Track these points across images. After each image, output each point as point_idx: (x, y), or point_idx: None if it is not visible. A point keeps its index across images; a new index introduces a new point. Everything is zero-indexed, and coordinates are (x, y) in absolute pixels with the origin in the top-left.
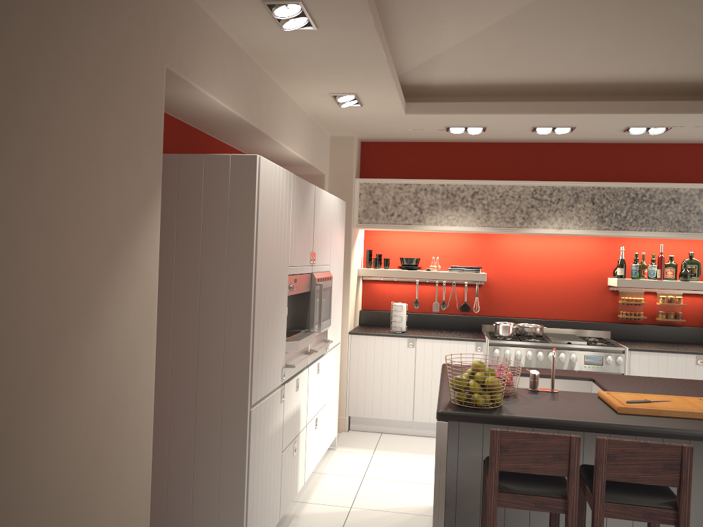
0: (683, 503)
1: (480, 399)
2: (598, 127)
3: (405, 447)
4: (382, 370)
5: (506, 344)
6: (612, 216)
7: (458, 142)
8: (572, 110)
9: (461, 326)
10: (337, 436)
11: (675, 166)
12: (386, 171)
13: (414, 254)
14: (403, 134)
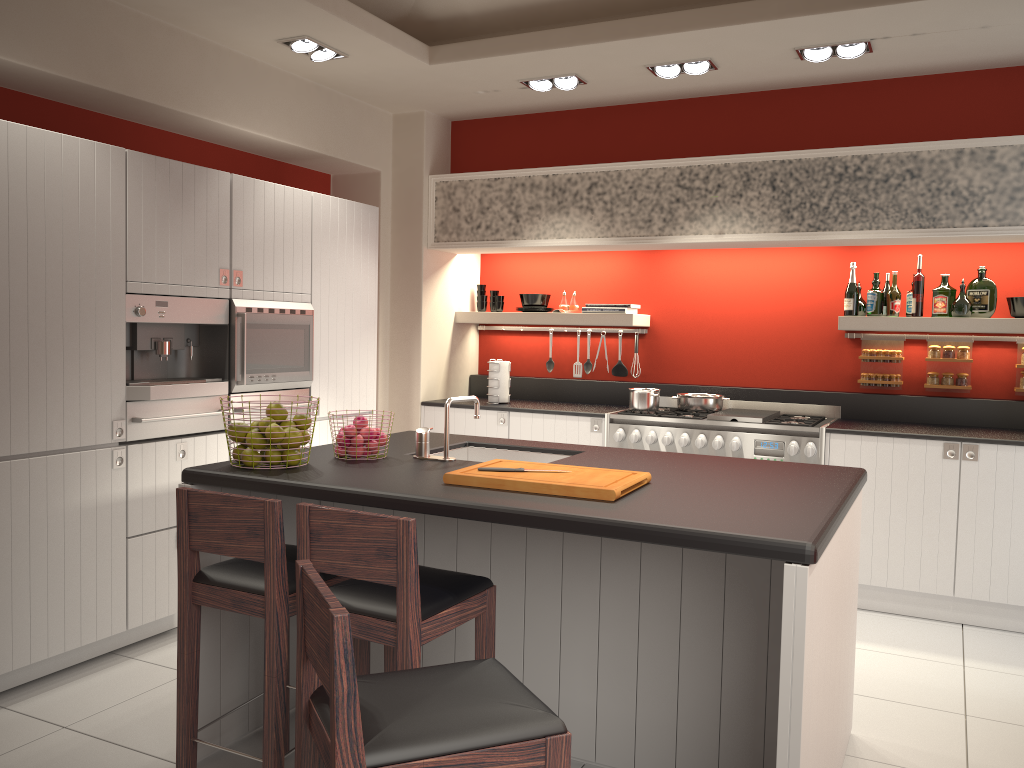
0: (400, 611)
1: (246, 455)
2: (751, 56)
3: None
4: None
5: (636, 422)
6: (804, 208)
7: (584, 108)
8: (664, 28)
9: (609, 399)
10: None
11: (934, 115)
12: (486, 163)
13: (548, 290)
14: (486, 102)
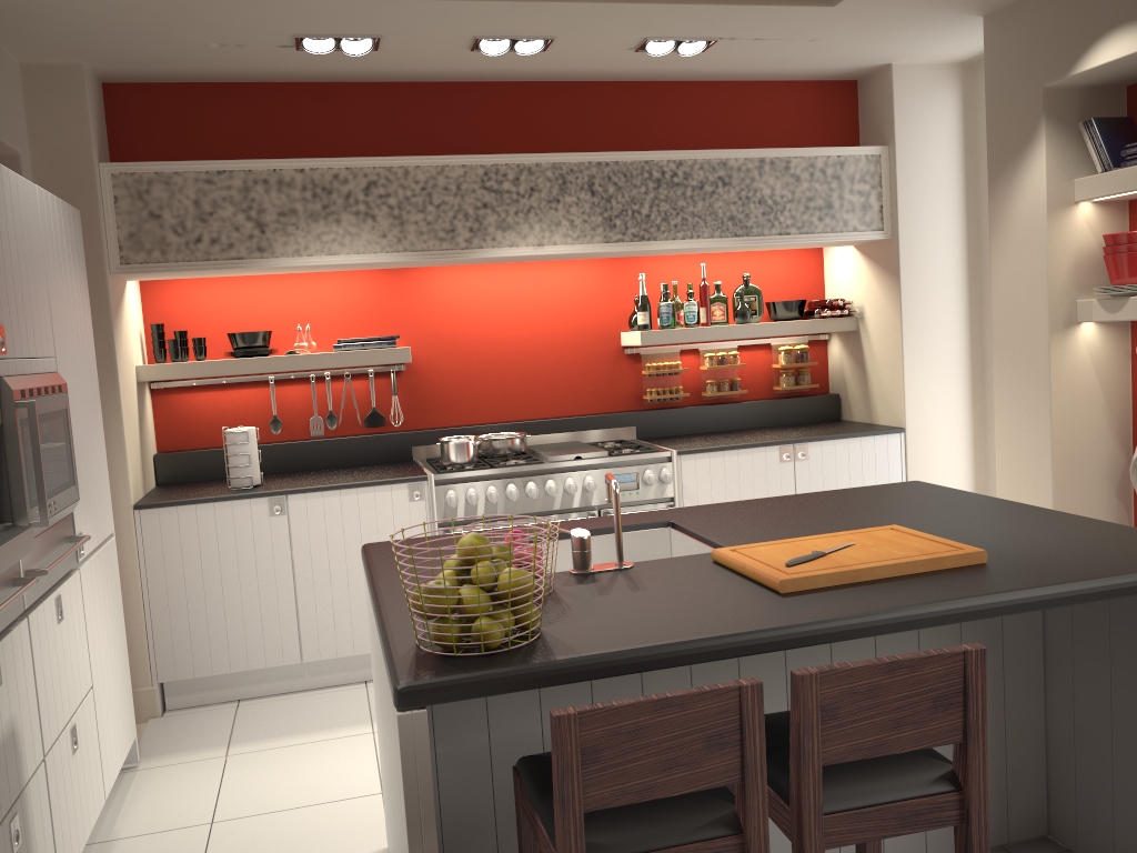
0: (975, 773)
1: (497, 631)
2: (595, 41)
3: (294, 722)
4: (223, 572)
5: (467, 479)
6: (626, 216)
7: (321, 82)
8: None
9: (373, 457)
10: (139, 733)
11: (715, 122)
12: (173, 149)
13: (258, 325)
14: (199, 61)
